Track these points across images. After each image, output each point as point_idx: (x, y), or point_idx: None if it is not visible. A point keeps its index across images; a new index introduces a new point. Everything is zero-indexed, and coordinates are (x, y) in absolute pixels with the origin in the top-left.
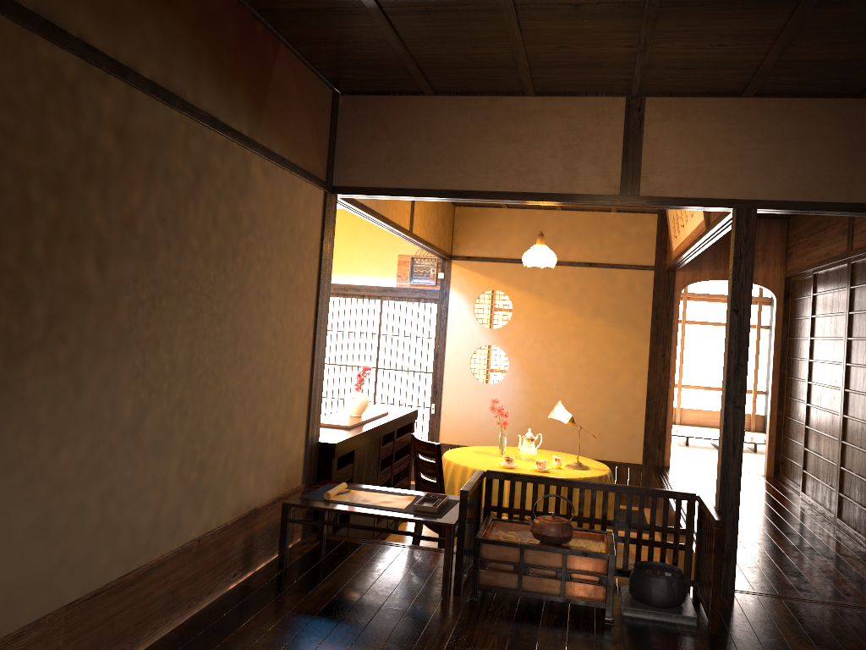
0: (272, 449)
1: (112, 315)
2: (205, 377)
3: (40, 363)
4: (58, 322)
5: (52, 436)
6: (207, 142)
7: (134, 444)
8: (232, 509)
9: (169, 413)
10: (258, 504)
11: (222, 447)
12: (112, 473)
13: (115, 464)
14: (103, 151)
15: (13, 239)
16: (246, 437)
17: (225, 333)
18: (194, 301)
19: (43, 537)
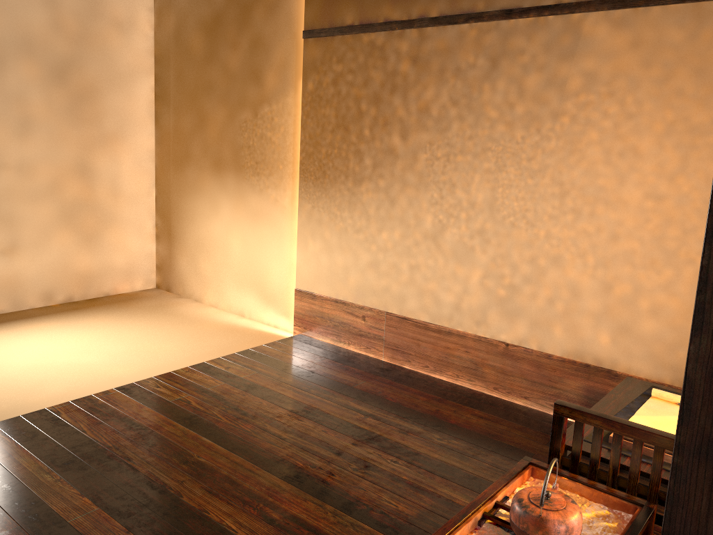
0: (656, 325)
1: (413, 165)
2: (514, 218)
3: (369, 186)
4: (379, 167)
5: (377, 223)
6: (506, 31)
7: (434, 246)
8: (564, 347)
9: (468, 235)
10: (621, 369)
11: (544, 284)
12: (417, 257)
13: (419, 252)
14: (402, 73)
15: (354, 129)
16: (589, 291)
17: (543, 185)
18: (494, 158)
19: (374, 270)
